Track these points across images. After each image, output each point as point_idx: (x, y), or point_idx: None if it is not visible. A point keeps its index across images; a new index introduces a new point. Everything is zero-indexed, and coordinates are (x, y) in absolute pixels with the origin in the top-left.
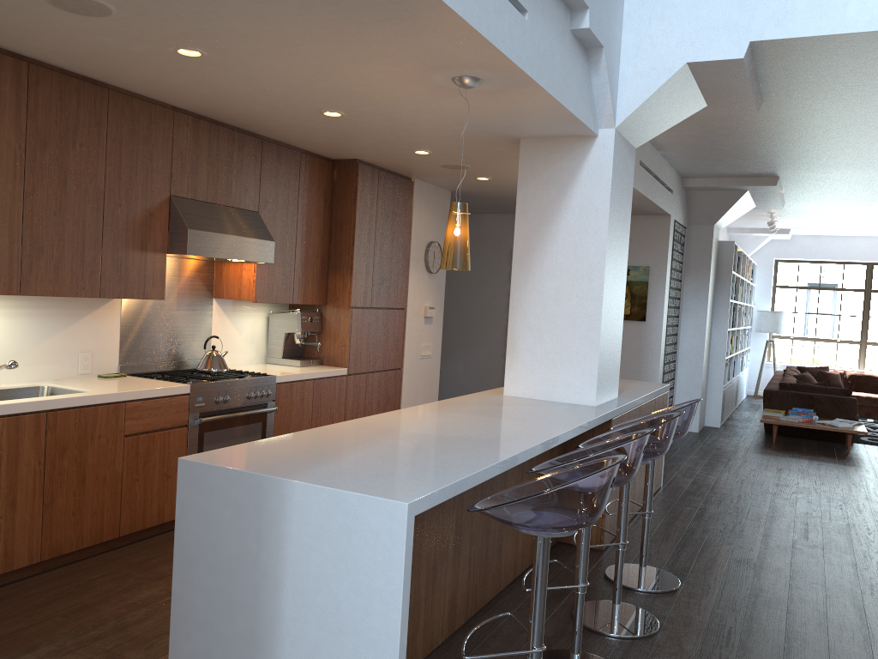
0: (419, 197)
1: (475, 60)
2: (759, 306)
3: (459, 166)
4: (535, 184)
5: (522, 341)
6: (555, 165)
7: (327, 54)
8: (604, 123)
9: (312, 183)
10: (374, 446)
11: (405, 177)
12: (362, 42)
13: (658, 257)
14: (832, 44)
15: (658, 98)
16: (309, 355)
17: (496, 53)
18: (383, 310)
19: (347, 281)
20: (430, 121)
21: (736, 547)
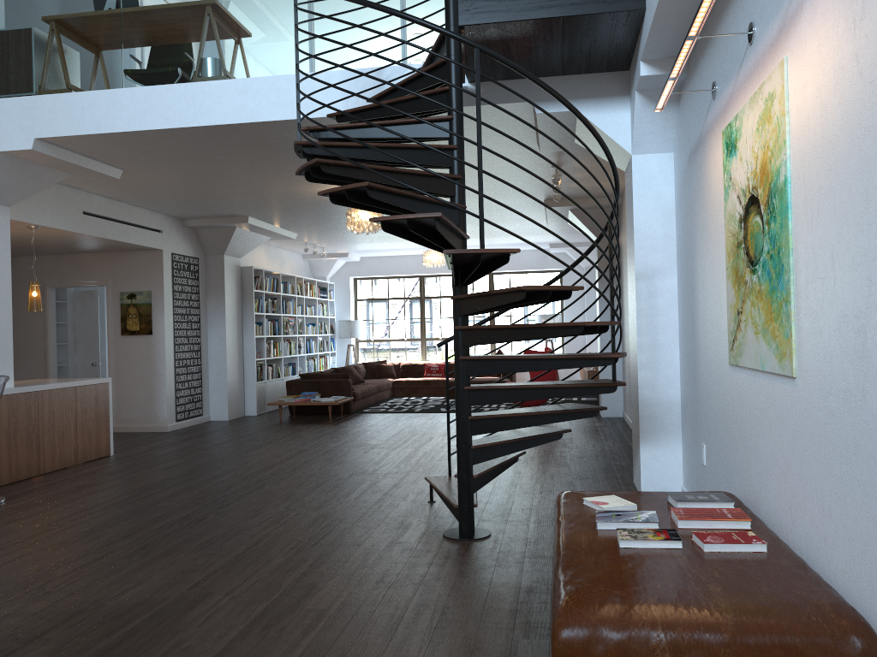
0: None
1: None
2: (343, 317)
3: None
4: None
5: None
6: None
7: None
8: None
9: None
10: None
11: None
12: None
13: (157, 283)
14: (91, 139)
15: None
16: None
17: None
18: None
19: None
20: None
21: (94, 480)
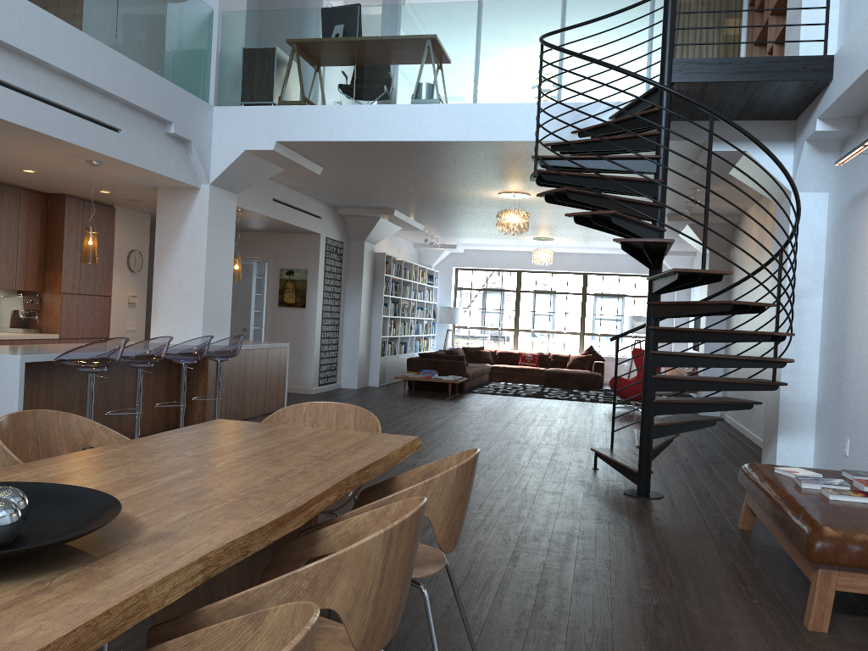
0: (121, 219)
1: (90, 155)
2: (443, 304)
3: (137, 200)
4: (166, 215)
5: (160, 309)
6: (177, 204)
7: (7, 148)
8: (203, 181)
9: (30, 209)
10: (27, 349)
11: (107, 205)
12: (23, 145)
13: (313, 263)
14: (320, 144)
15: (235, 168)
16: (32, 326)
17: (98, 153)
18: (90, 296)
19: (59, 276)
20: (93, 177)
21: None
